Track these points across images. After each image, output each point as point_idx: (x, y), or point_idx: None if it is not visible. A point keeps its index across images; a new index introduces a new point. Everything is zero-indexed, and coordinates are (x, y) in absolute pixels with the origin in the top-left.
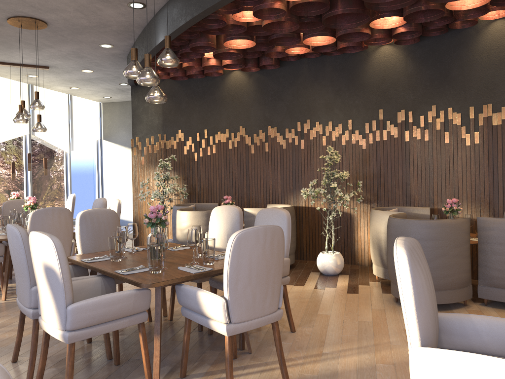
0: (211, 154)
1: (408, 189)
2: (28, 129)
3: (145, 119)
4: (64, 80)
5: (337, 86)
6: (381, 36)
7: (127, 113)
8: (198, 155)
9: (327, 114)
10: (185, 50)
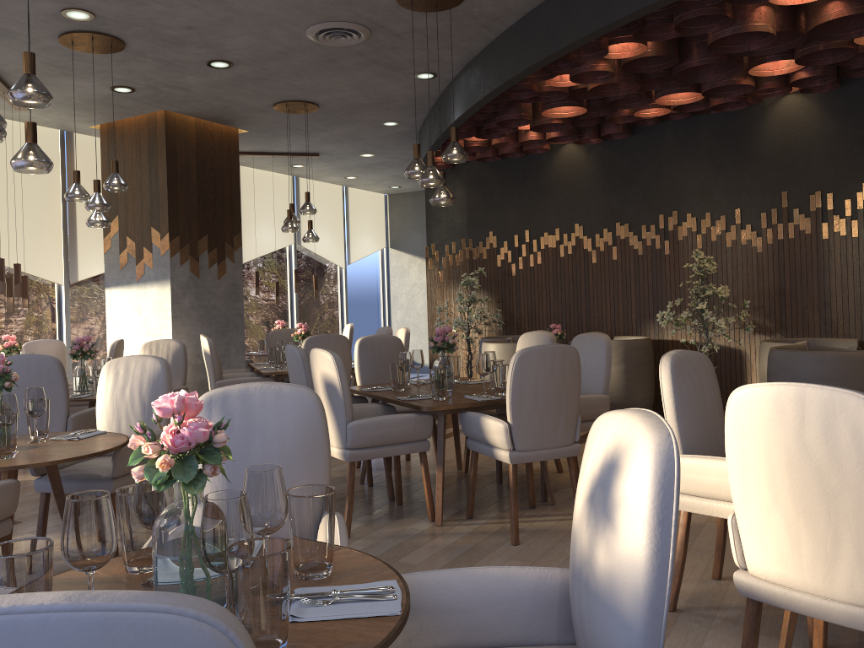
0: (535, 266)
1: (828, 312)
2: (293, 236)
3: (443, 219)
4: (337, 168)
5: (718, 159)
6: (772, 86)
7: (423, 208)
8: (517, 267)
9: (703, 201)
10: (491, 124)
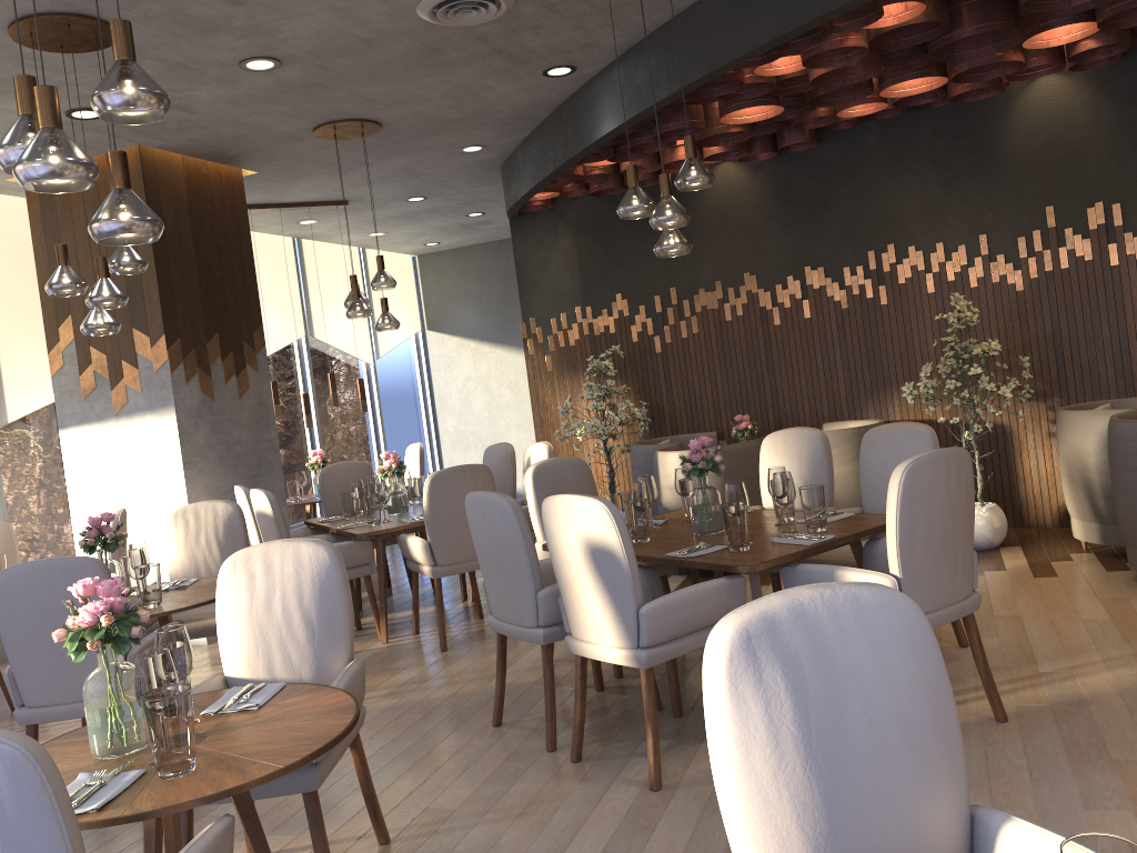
0: (690, 336)
1: (1127, 363)
2: (303, 325)
3: (544, 281)
4: (364, 221)
5: (948, 170)
6: (1044, 62)
7: (470, 270)
8: (662, 340)
9: (931, 228)
10: (642, 139)
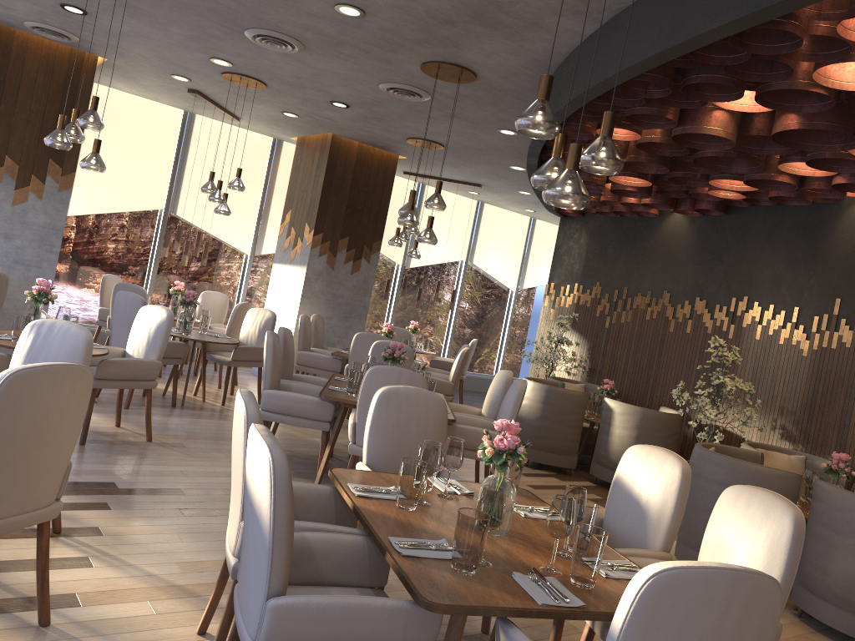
0: (625, 322)
1: (845, 434)
2: (466, 254)
3: (565, 262)
4: (509, 200)
5: (792, 253)
6: (817, 187)
7: None
8: (610, 320)
9: (771, 292)
10: None
